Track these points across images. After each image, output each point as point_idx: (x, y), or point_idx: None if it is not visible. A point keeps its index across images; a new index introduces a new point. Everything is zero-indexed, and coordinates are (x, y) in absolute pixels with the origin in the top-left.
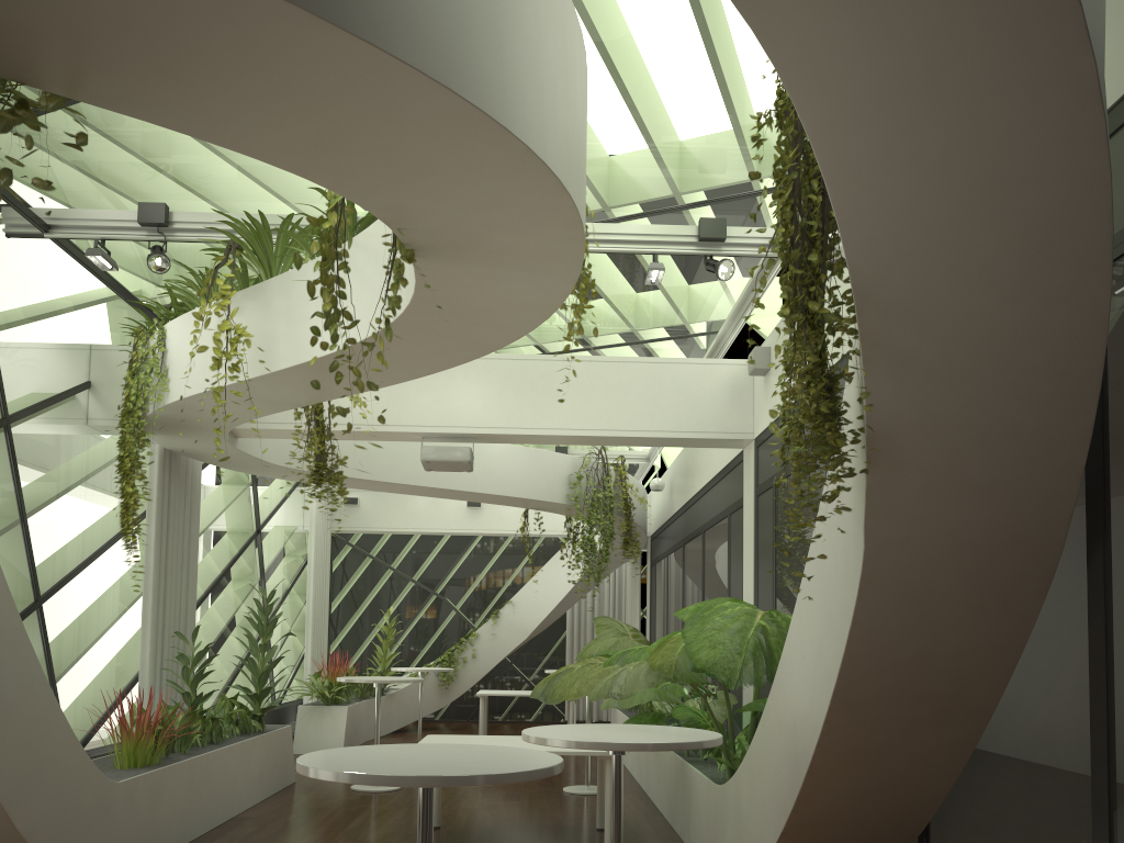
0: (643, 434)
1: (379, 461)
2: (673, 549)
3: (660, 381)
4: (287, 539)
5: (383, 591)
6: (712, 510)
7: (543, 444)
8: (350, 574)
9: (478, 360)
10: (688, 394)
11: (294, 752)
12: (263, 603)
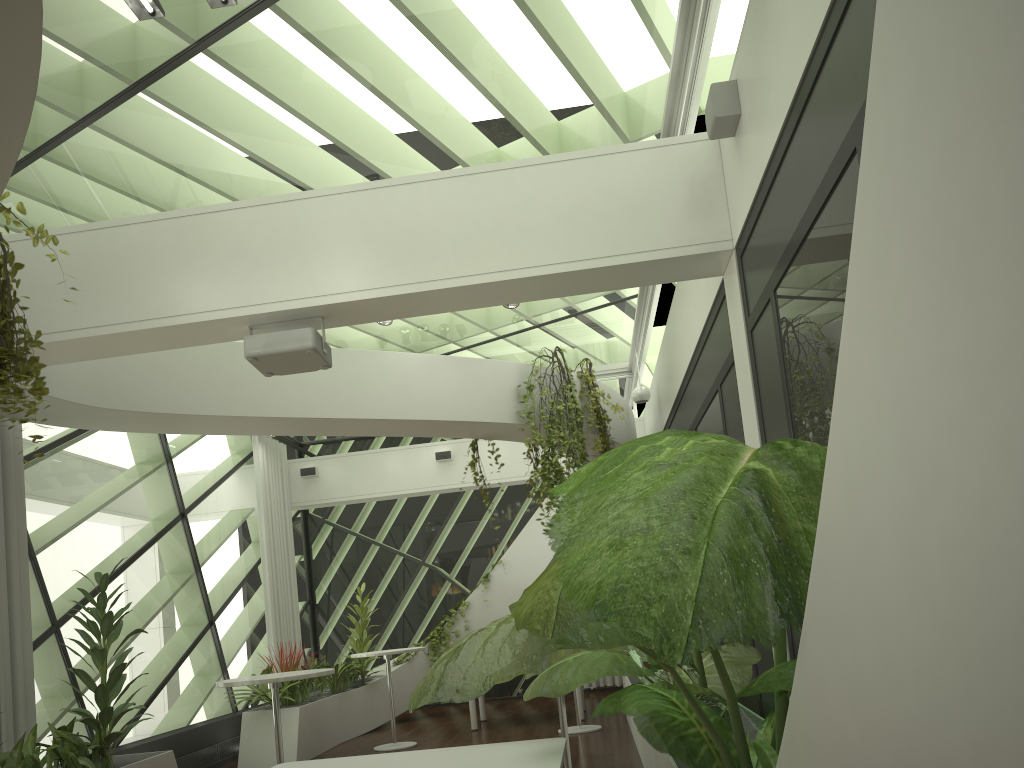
0: (563, 267)
1: (248, 391)
2: None
3: (578, 186)
4: (235, 522)
5: (368, 568)
6: (701, 395)
7: (428, 313)
8: (331, 555)
9: (309, 201)
10: (624, 198)
11: None
12: (203, 596)
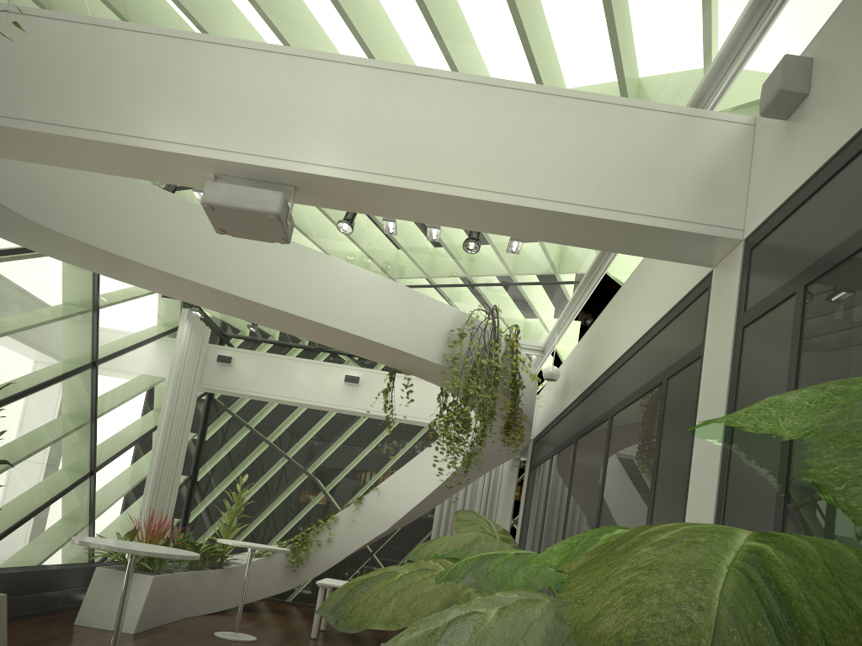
0: (564, 208)
1: (192, 254)
2: (561, 447)
3: (601, 130)
4: (143, 385)
5: (254, 462)
6: (631, 385)
7: (405, 218)
8: (223, 440)
9: (316, 62)
10: (645, 157)
11: (77, 622)
12: (92, 445)
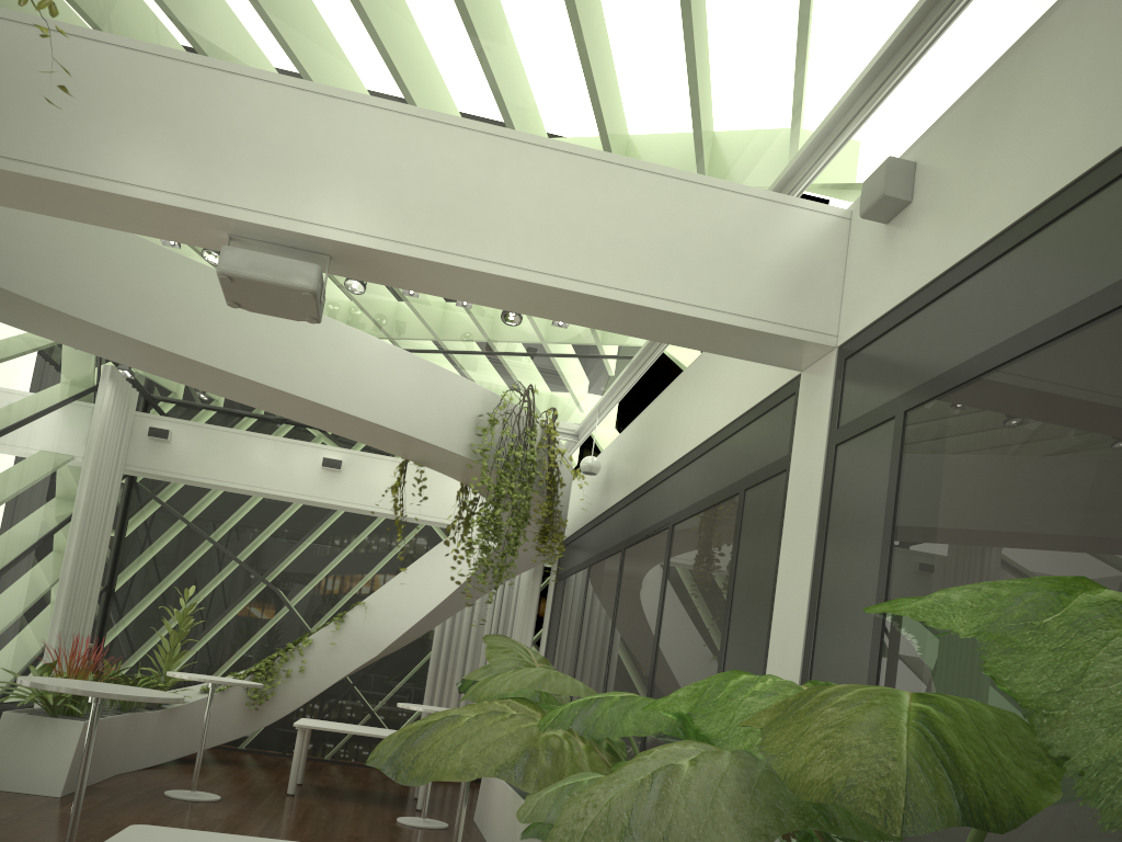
0: (648, 301)
1: (165, 315)
2: (602, 556)
3: (689, 214)
4: (48, 467)
5: (193, 567)
6: (698, 491)
7: (459, 299)
8: (151, 539)
9: (359, 107)
10: (735, 247)
11: None
12: None
